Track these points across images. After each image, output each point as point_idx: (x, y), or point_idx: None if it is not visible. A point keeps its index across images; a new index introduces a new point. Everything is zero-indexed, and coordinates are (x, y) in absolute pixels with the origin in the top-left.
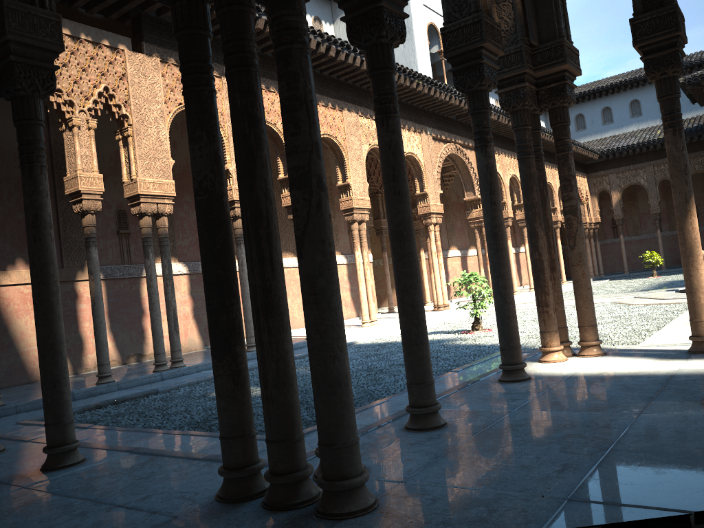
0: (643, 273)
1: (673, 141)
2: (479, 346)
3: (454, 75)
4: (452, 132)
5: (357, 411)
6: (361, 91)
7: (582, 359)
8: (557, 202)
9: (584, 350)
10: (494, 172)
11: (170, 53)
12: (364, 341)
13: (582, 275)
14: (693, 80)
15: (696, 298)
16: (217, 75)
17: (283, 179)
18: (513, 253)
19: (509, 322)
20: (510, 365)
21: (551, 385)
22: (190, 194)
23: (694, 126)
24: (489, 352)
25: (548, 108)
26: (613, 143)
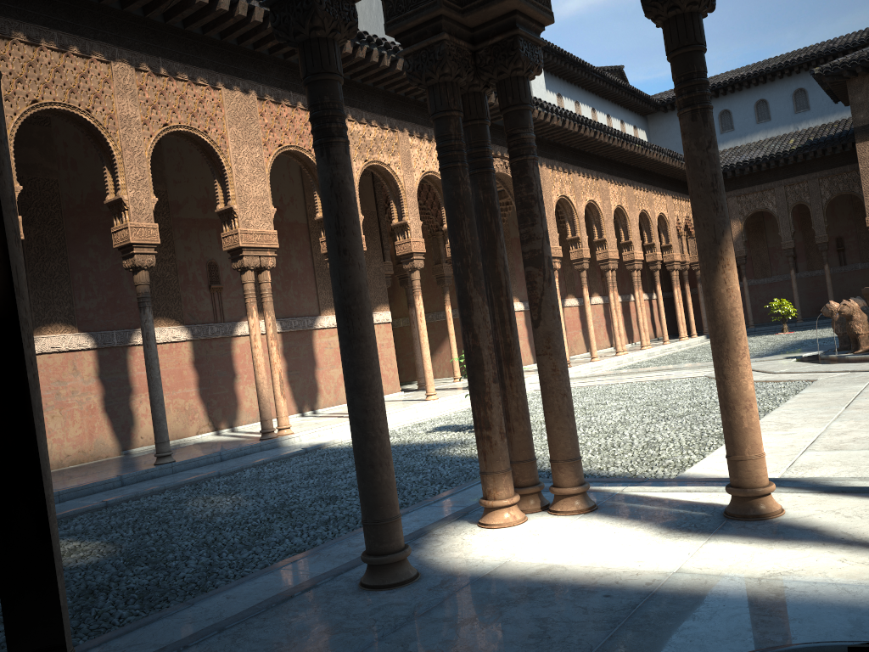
0: (773, 327)
1: (692, 132)
2: (471, 460)
3: (272, 13)
4: (497, 143)
5: (104, 640)
6: (352, 85)
7: (549, 520)
8: (656, 236)
9: (558, 503)
10: (346, 192)
11: (18, 26)
12: (341, 442)
13: (553, 371)
14: (832, 70)
15: (735, 418)
16: (103, 60)
17: (223, 212)
18: (601, 304)
19: (374, 475)
20: (376, 555)
21: (428, 606)
22: (99, 235)
23: (837, 133)
24: (472, 475)
25: (494, 80)
26: (733, 157)
